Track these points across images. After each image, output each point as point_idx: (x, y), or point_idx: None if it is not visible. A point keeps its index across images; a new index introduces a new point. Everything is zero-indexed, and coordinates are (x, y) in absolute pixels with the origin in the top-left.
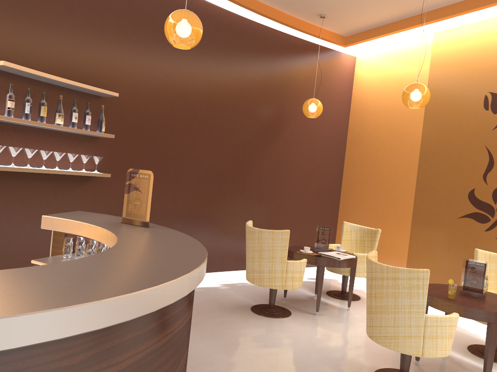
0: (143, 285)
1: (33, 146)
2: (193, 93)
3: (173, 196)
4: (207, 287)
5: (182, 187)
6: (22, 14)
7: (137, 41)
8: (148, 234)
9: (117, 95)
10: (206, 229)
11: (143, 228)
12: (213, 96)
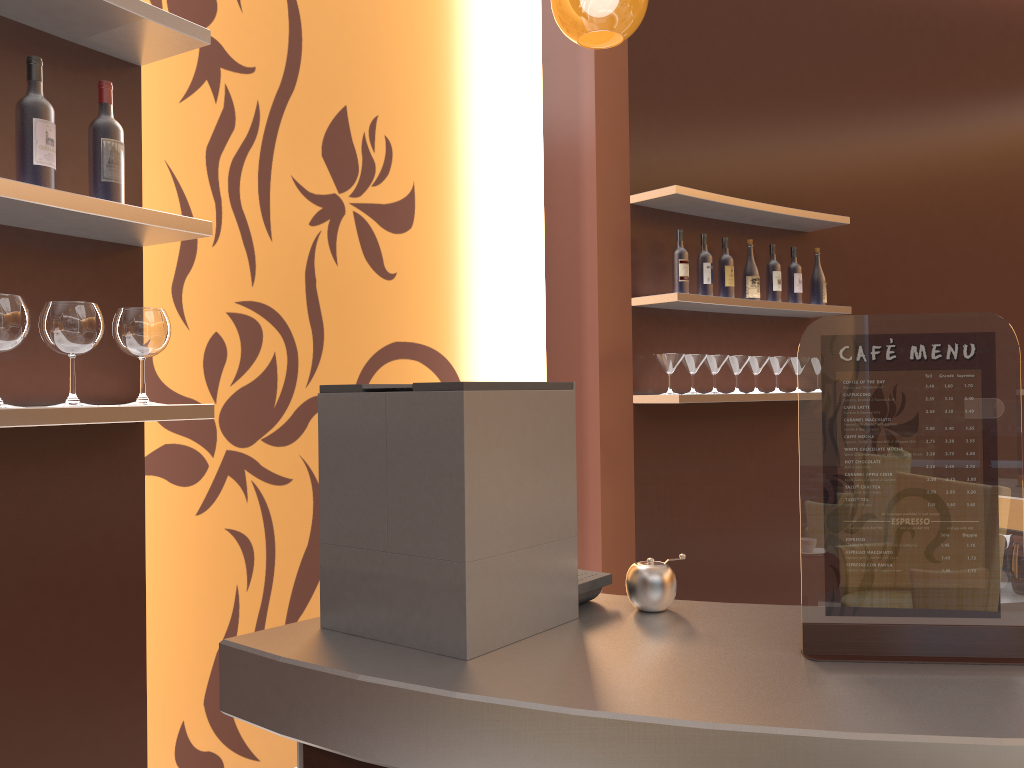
0: None
1: (709, 350)
2: (974, 192)
3: None
4: None
5: None
6: (672, 94)
7: (853, 103)
8: None
9: (847, 221)
10: None
11: None
12: (1016, 191)
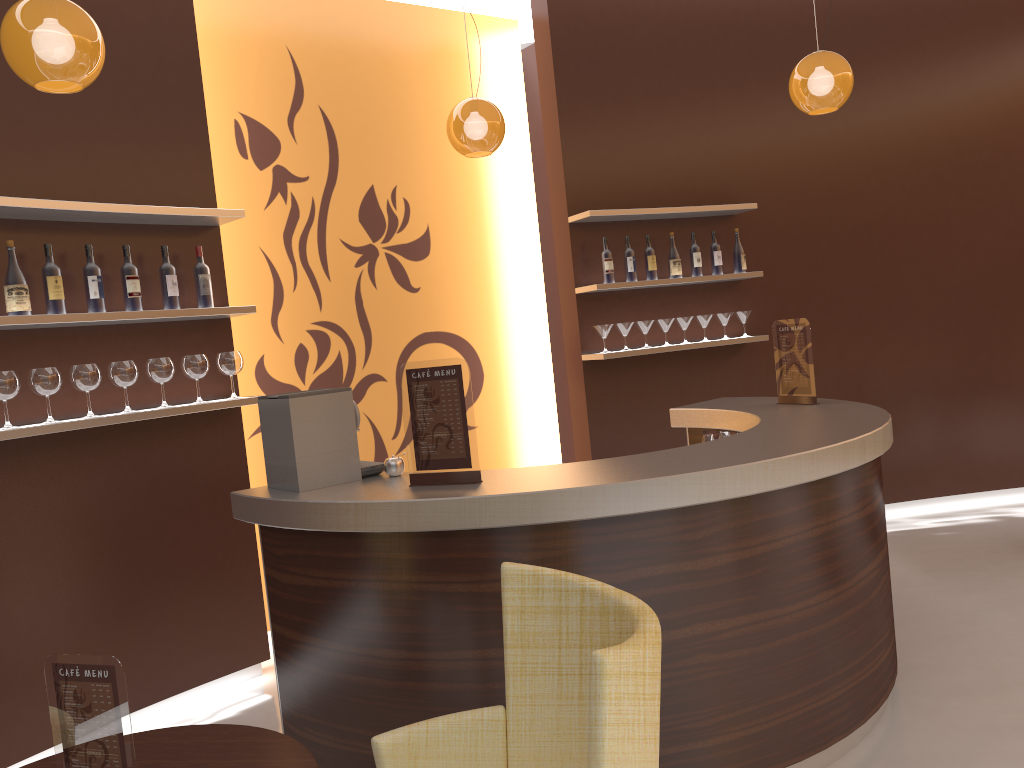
0: (766, 457)
1: (648, 315)
2: (899, 157)
3: (893, 354)
4: (996, 516)
5: (909, 334)
6: (600, 136)
7: (773, 105)
8: (810, 412)
9: (755, 207)
10: (978, 405)
11: (807, 406)
12: (942, 149)
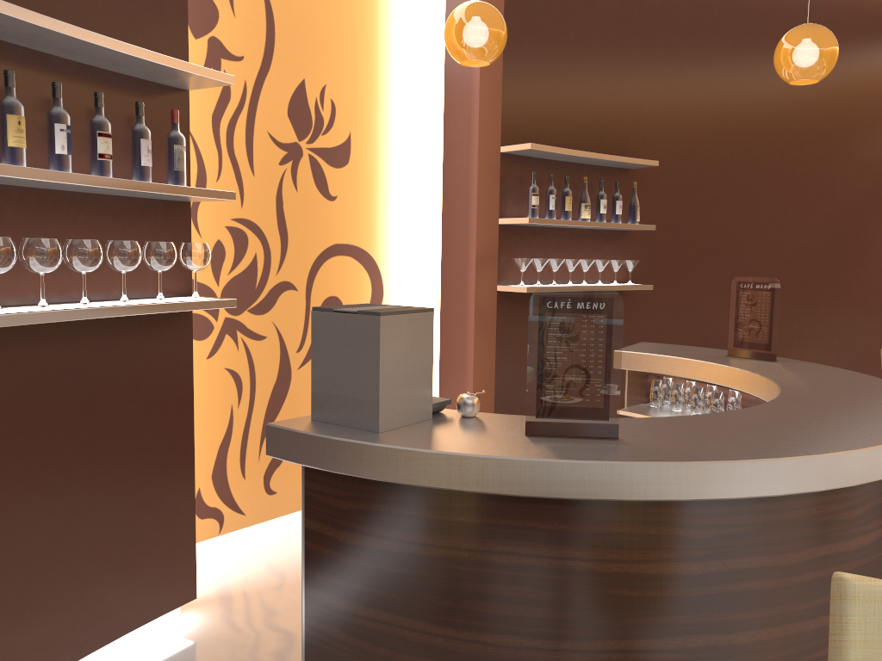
0: None
1: (553, 254)
2: (758, 139)
3: None
4: None
5: None
6: (534, 72)
7: (671, 73)
8: (794, 371)
9: (657, 164)
10: None
11: (772, 363)
12: (790, 138)
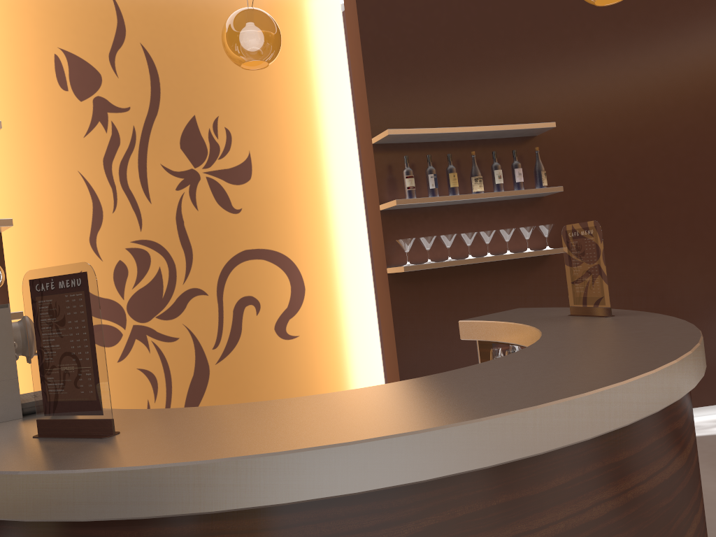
0: (513, 405)
1: (453, 230)
2: (694, 79)
3: (694, 265)
4: None
5: (709, 245)
6: (403, 64)
7: (571, 34)
8: (601, 326)
9: (553, 125)
10: None
11: (601, 319)
12: None
